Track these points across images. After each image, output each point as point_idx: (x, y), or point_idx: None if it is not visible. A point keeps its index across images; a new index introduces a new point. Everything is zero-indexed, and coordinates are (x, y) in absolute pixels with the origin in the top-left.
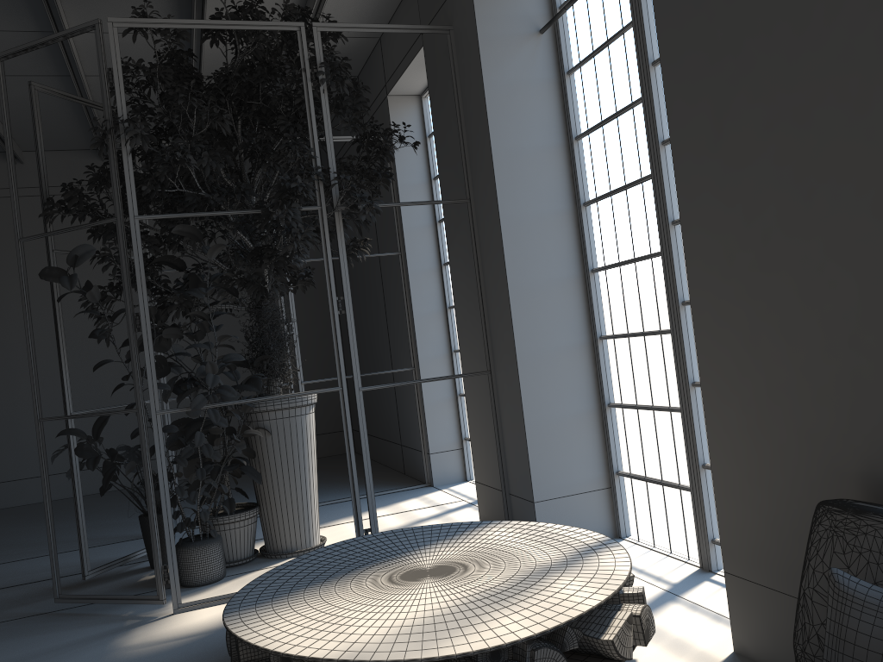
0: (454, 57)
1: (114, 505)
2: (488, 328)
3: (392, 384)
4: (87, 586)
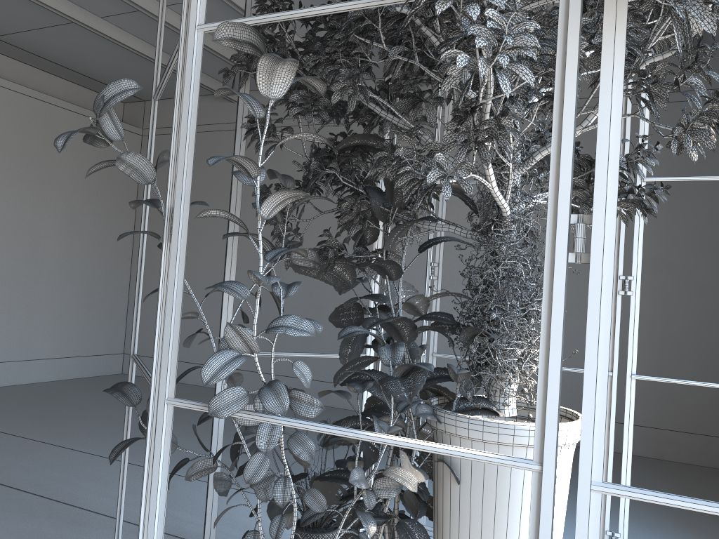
0: None
1: None
2: None
3: (707, 507)
4: None
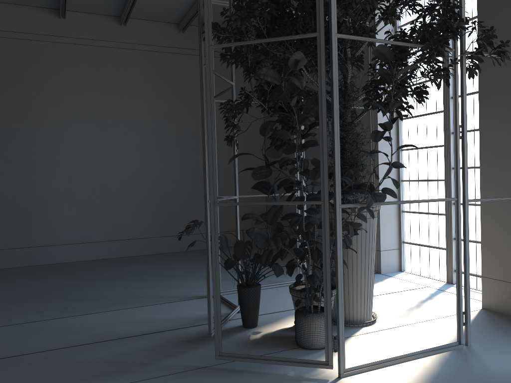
0: None
1: (129, 269)
2: None
3: (486, 199)
4: (208, 341)
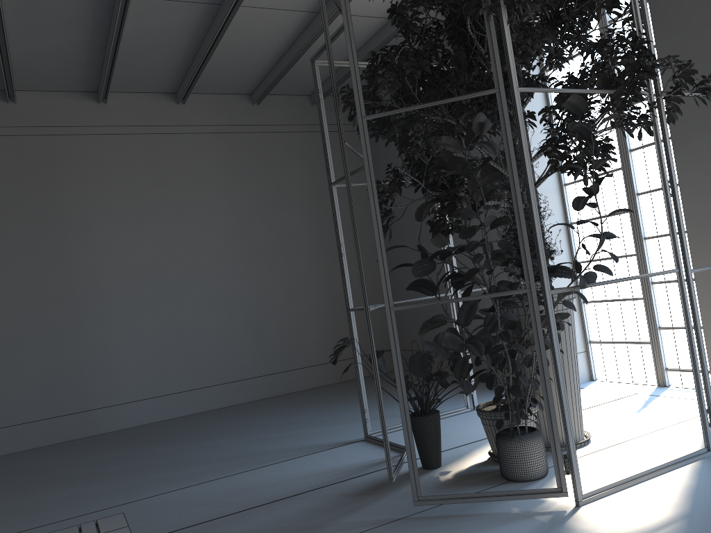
0: None
1: (229, 424)
2: None
3: None
4: (388, 490)
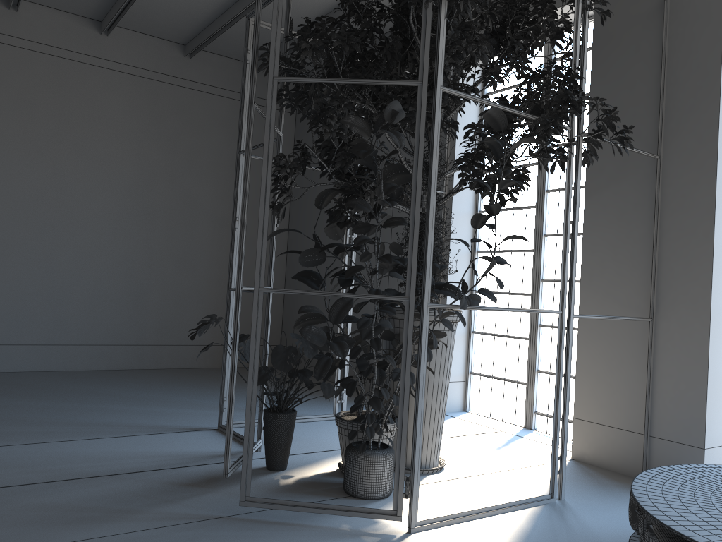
0: (667, 23)
1: (78, 388)
2: (656, 279)
3: (593, 316)
4: (220, 485)
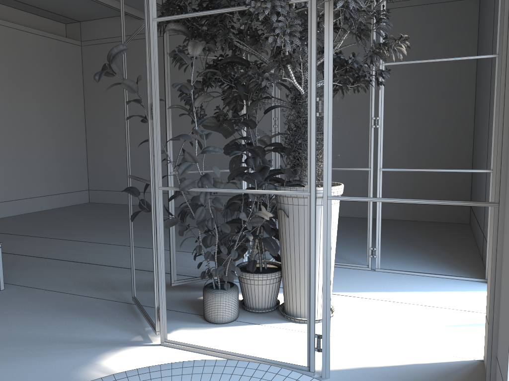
0: None
1: None
2: (506, 149)
3: (365, 199)
4: (175, 289)
